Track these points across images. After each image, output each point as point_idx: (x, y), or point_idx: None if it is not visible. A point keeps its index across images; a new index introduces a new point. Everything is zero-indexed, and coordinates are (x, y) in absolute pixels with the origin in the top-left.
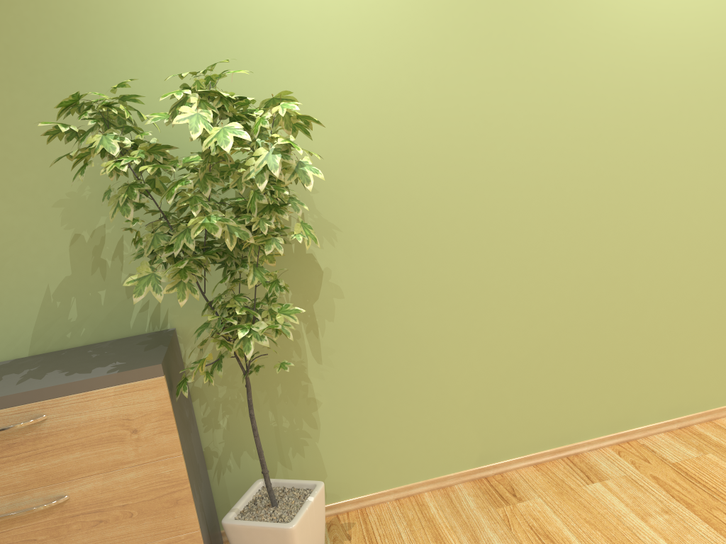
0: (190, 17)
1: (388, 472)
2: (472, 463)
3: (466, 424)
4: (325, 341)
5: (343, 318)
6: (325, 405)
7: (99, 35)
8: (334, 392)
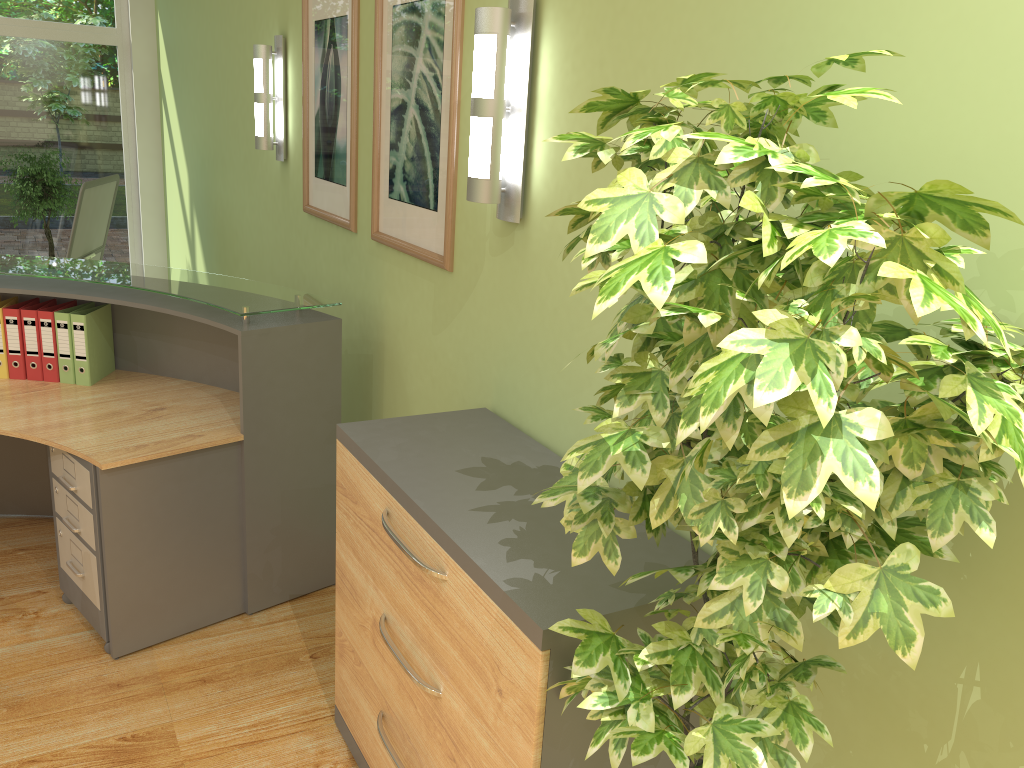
0: None
1: None
2: None
3: None
4: None
5: None
6: None
7: None
8: None
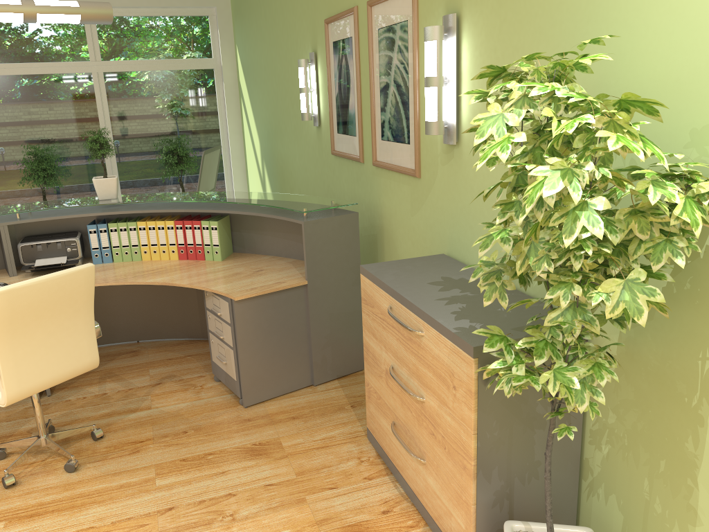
0: None
1: None
2: None
3: None
4: None
5: None
6: (705, 530)
7: None
8: None
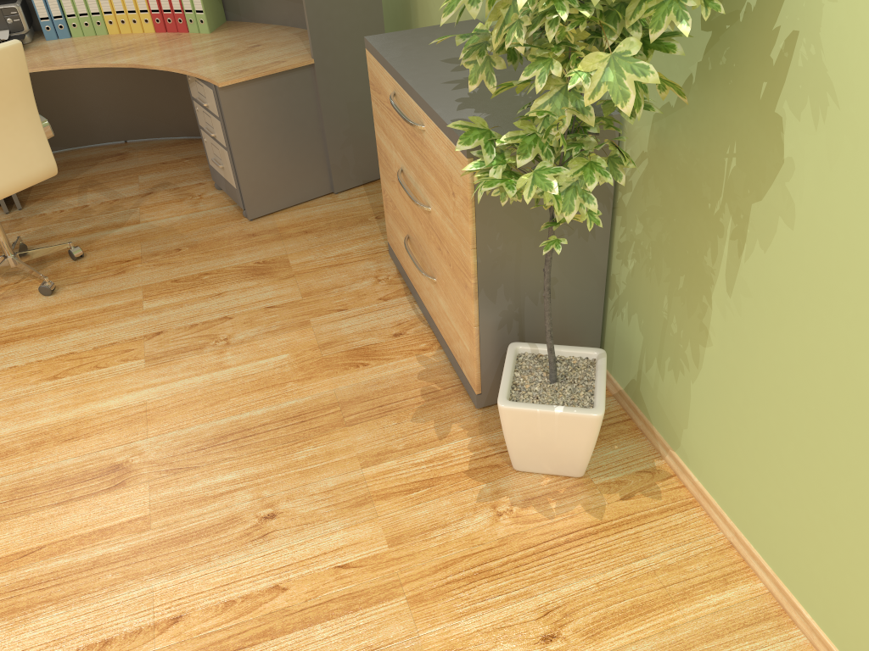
0: None
1: (741, 507)
2: (842, 646)
3: (864, 597)
4: (745, 272)
5: (778, 260)
6: (713, 351)
7: None
8: (727, 347)
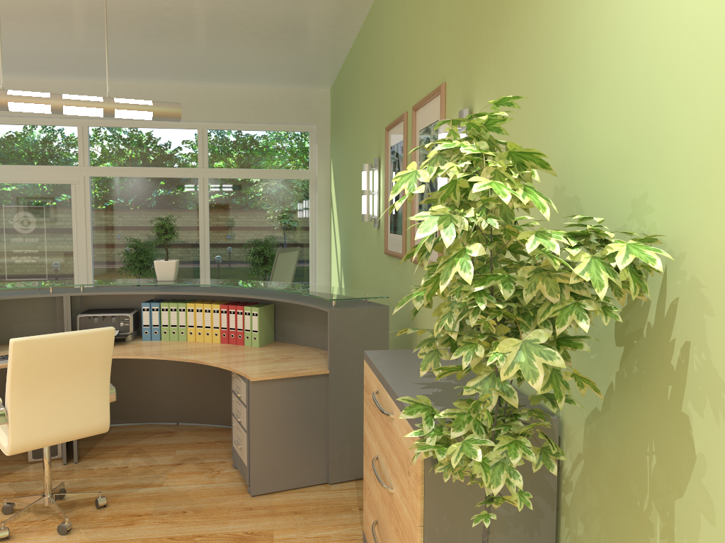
0: (630, 22)
1: None
2: None
3: None
4: None
5: None
6: None
7: (569, 63)
8: None
